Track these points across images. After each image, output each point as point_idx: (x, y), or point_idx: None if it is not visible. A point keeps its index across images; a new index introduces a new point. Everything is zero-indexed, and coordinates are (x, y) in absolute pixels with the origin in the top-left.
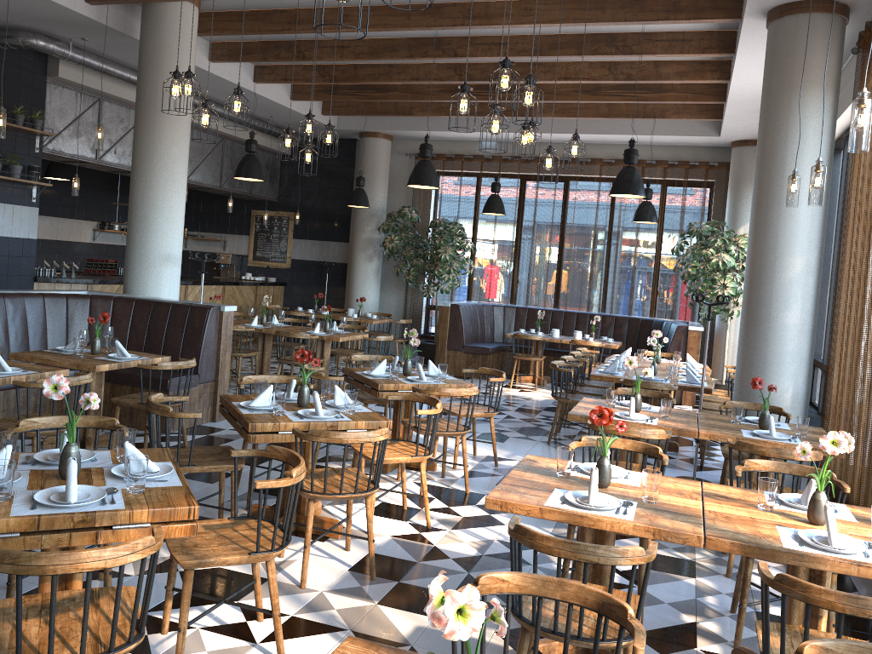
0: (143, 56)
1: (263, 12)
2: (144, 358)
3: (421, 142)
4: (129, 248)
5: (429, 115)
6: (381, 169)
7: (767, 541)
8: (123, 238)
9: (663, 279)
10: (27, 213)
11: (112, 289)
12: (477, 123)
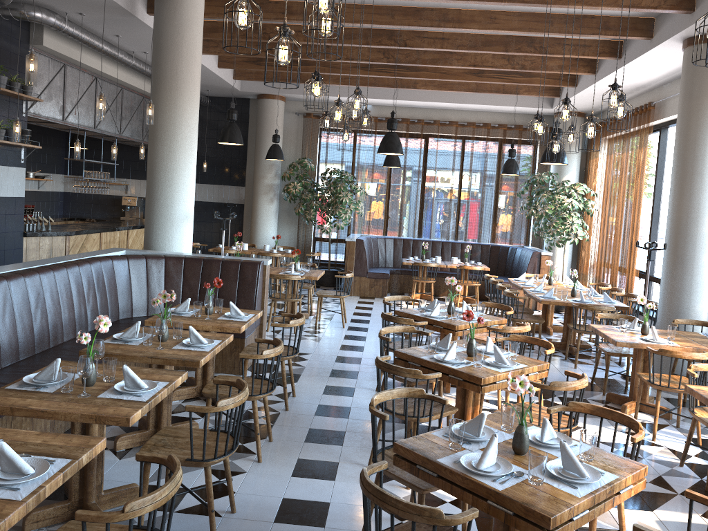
0: (162, 37)
1: (258, 1)
2: (253, 315)
3: (307, 103)
4: (154, 209)
5: (330, 84)
6: (279, 126)
7: None
8: (75, 190)
9: (504, 214)
10: (18, 173)
11: (82, 239)
12: (364, 91)
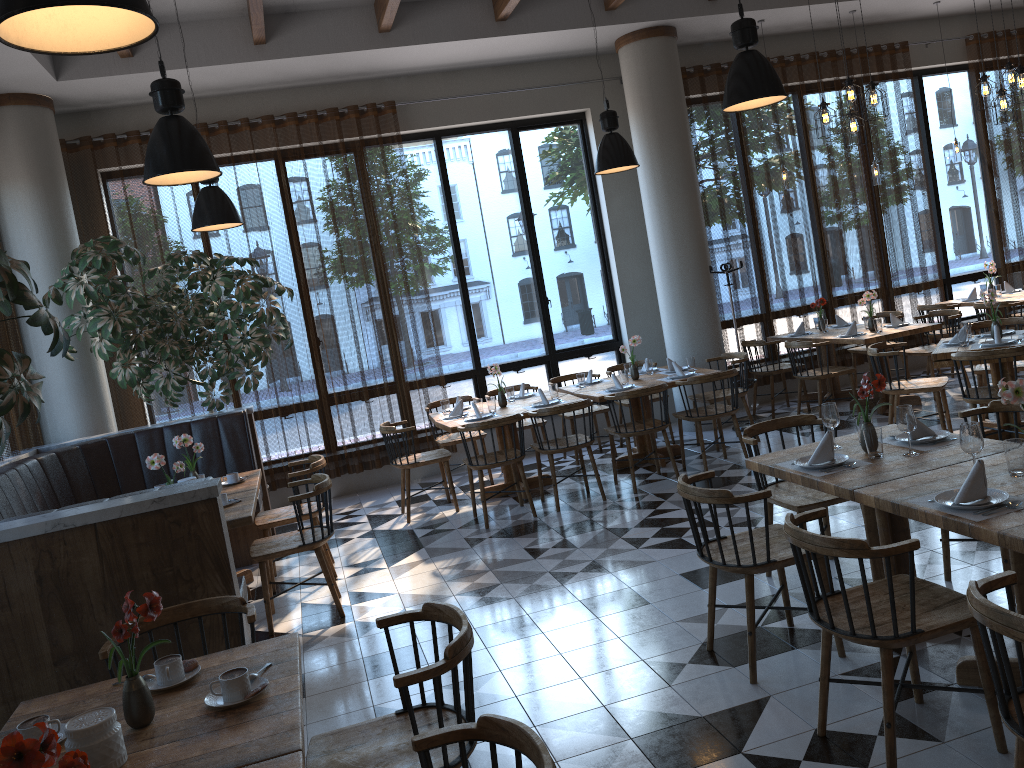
0: None
1: None
2: None
3: None
4: None
5: None
6: None
7: None
8: None
9: None
10: None
11: None
12: None
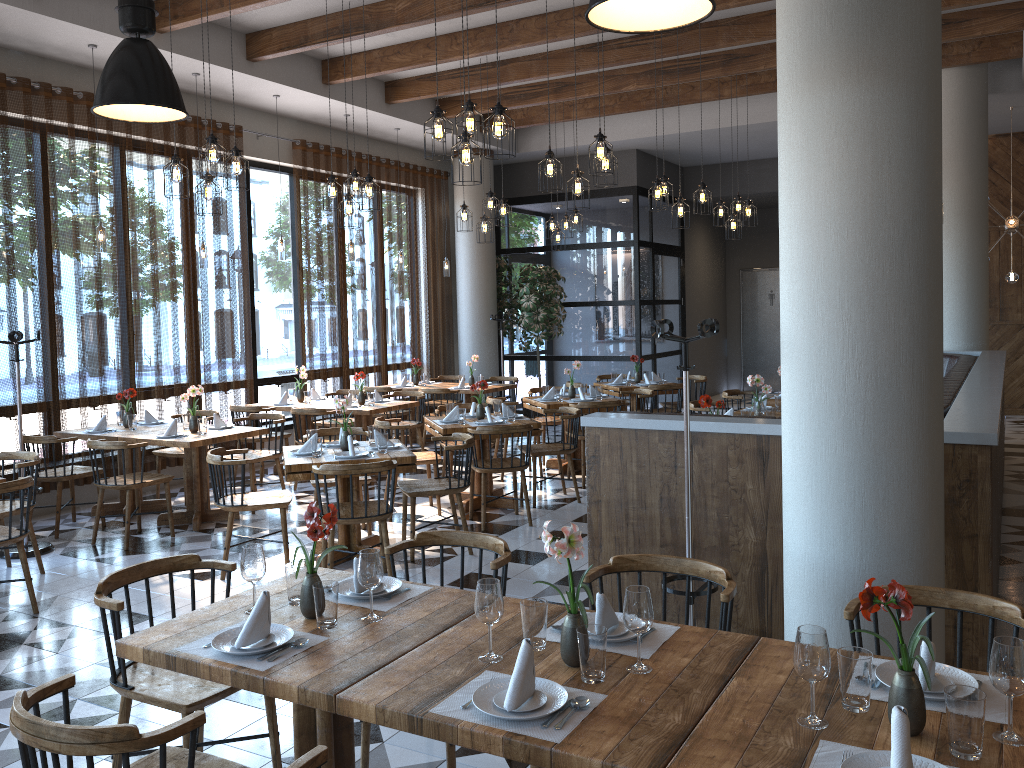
0: None
1: None
2: None
3: None
4: None
5: None
6: None
7: None
8: None
9: None
10: None
11: None
12: None
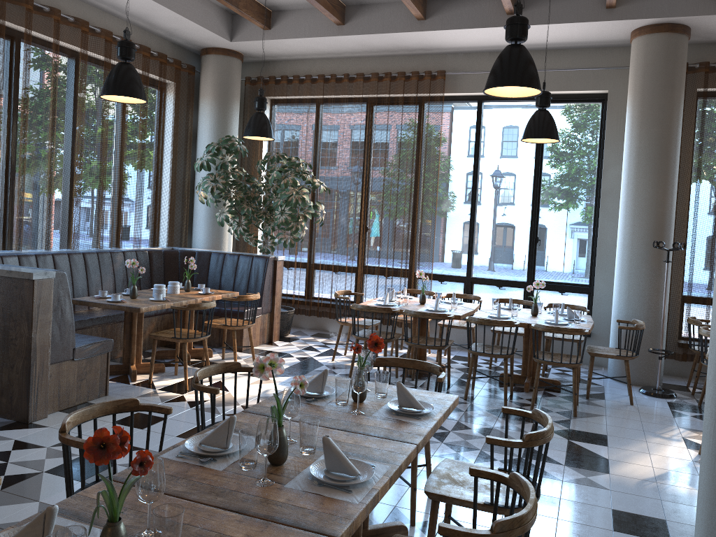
0: None
1: None
2: None
3: None
4: None
5: None
6: None
7: None
8: None
9: (145, 199)
10: None
11: None
12: None
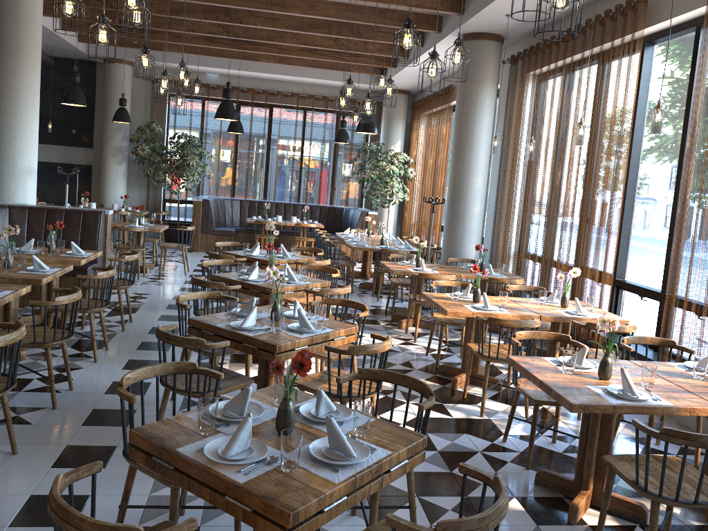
0: (2, 1)
1: None
2: (93, 254)
3: (155, 69)
4: None
5: (177, 52)
6: (127, 90)
7: (560, 314)
8: None
9: (340, 179)
10: None
11: None
12: (210, 61)
